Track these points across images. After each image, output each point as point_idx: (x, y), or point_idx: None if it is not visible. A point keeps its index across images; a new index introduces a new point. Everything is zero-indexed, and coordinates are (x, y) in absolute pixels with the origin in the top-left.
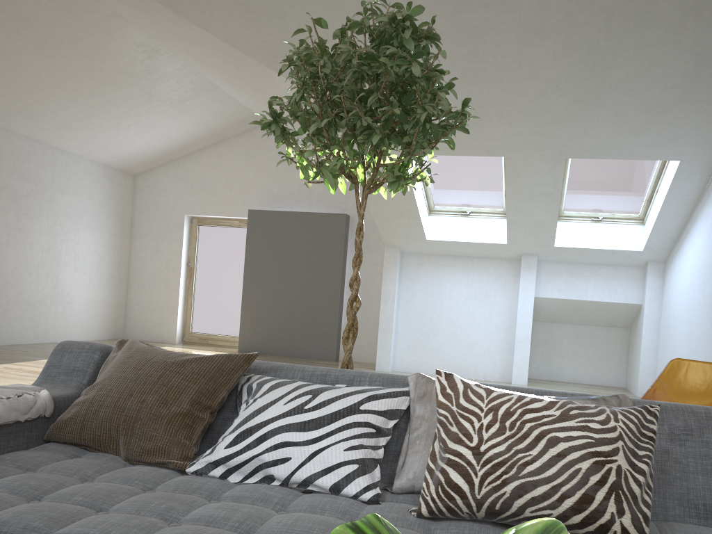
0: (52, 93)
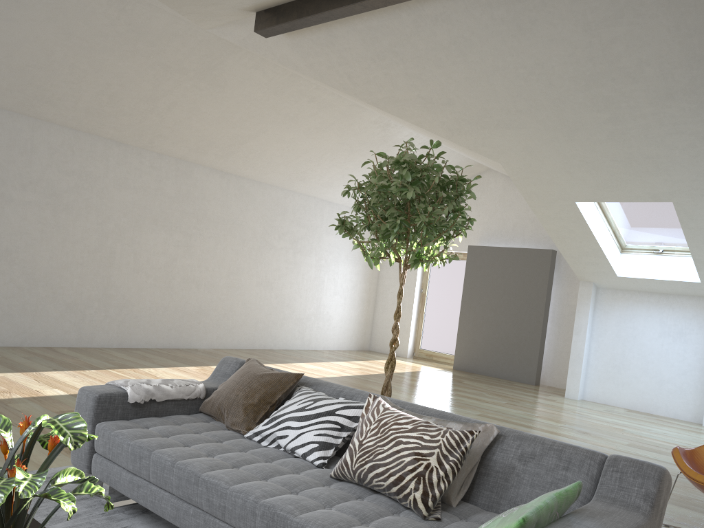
0: (317, 163)
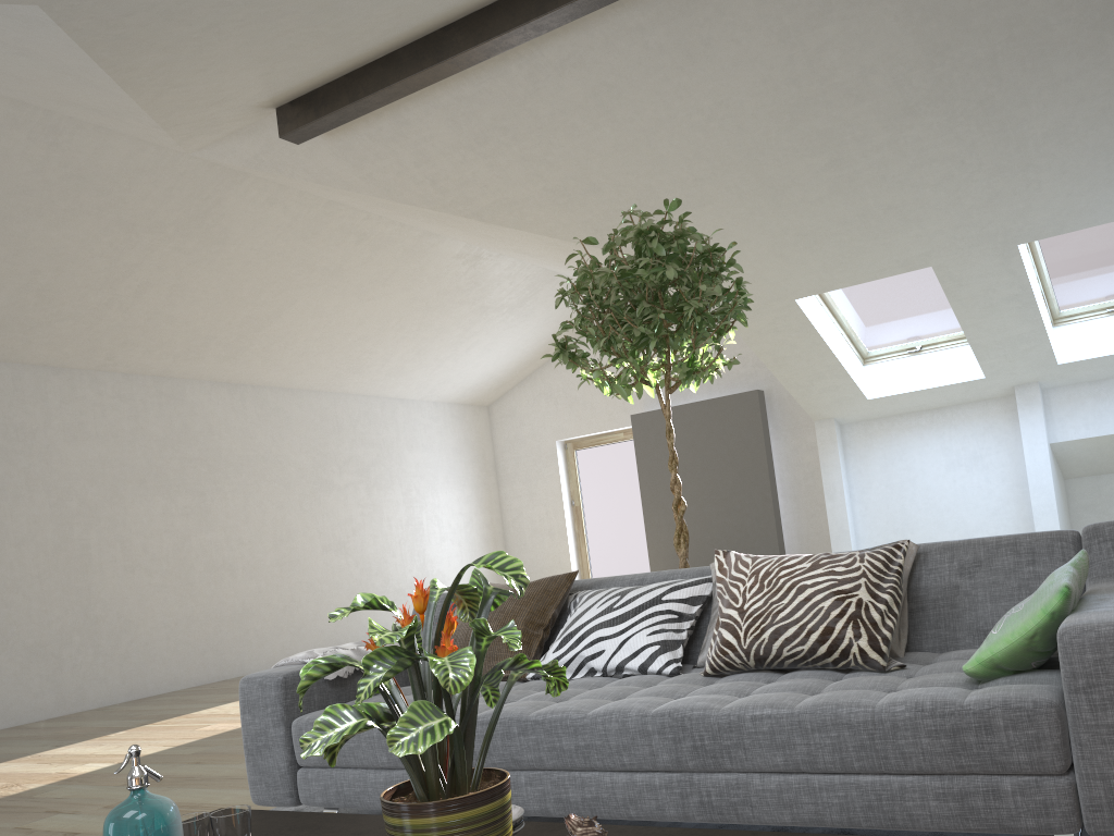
0: (378, 338)
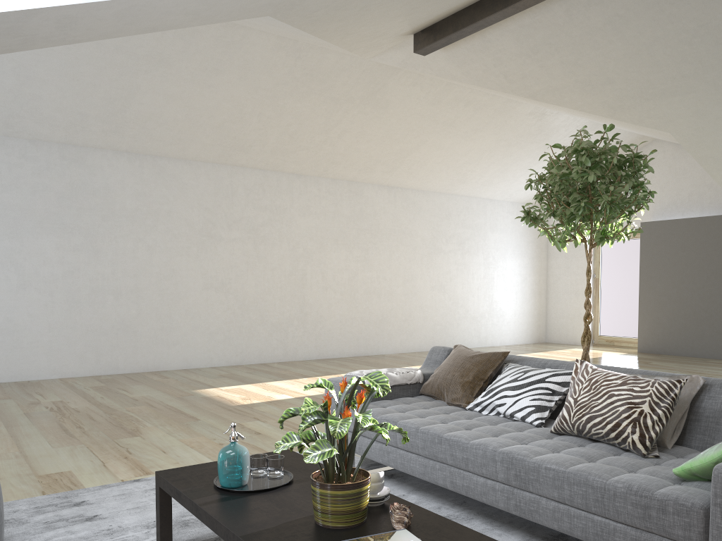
0: (476, 163)
